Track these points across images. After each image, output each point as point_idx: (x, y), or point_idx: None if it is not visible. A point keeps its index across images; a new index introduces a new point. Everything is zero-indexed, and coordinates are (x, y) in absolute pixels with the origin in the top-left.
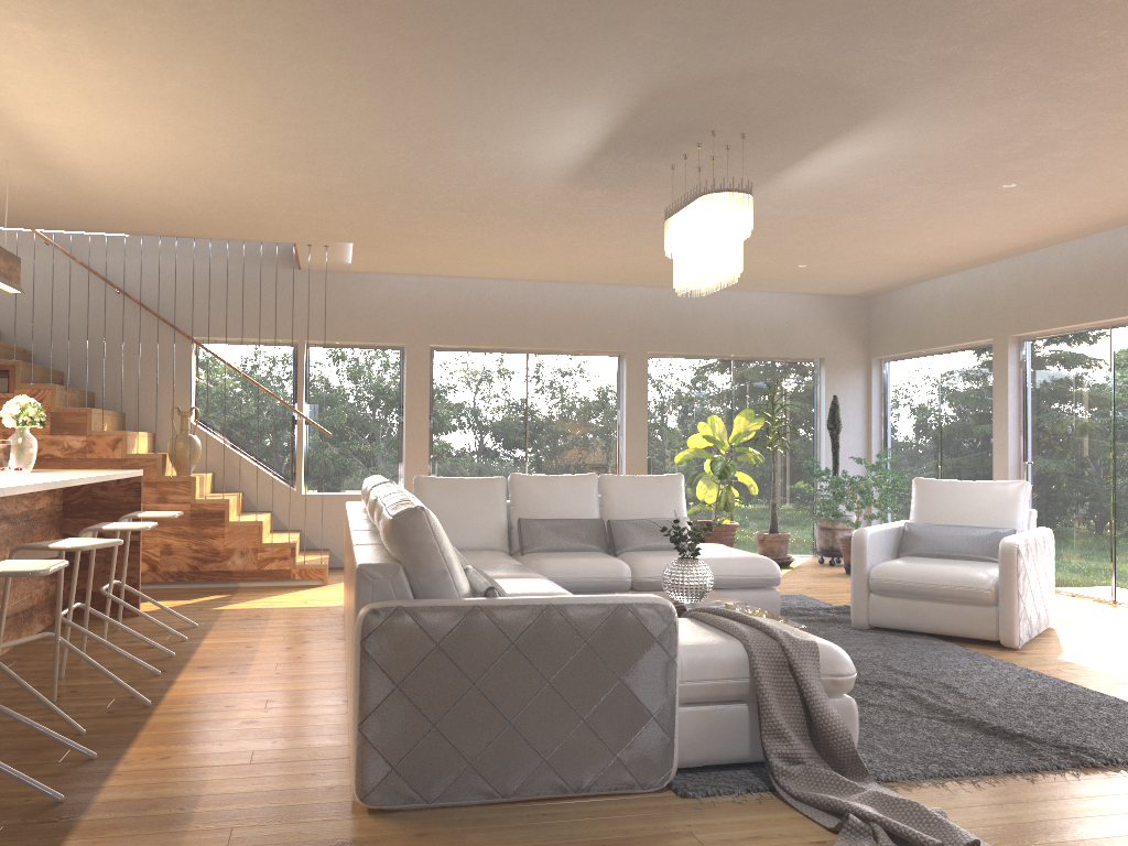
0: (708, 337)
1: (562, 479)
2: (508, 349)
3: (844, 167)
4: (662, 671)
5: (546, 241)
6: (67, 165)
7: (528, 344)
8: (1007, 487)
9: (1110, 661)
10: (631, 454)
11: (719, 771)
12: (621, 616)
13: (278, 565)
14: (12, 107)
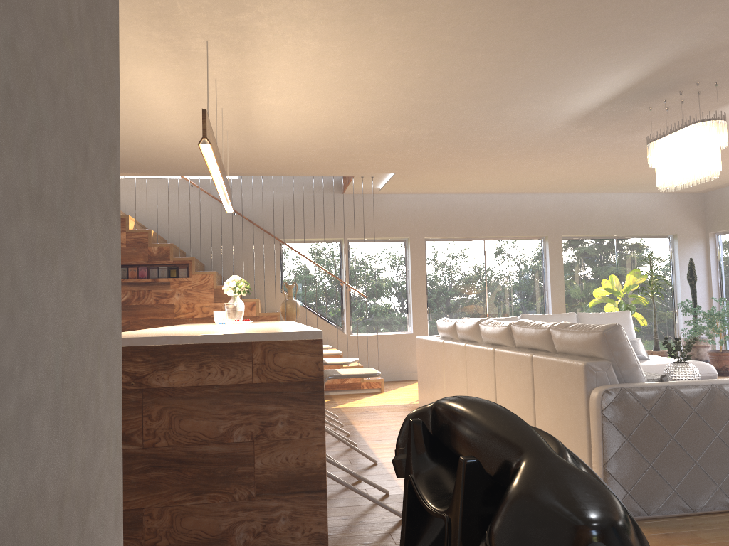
0: (600, 224)
1: (554, 317)
2: (472, 238)
3: None
4: None
5: (522, 165)
6: (260, 132)
7: (485, 234)
8: None
9: None
10: (555, 302)
11: None
12: None
13: (353, 380)
14: (259, 95)
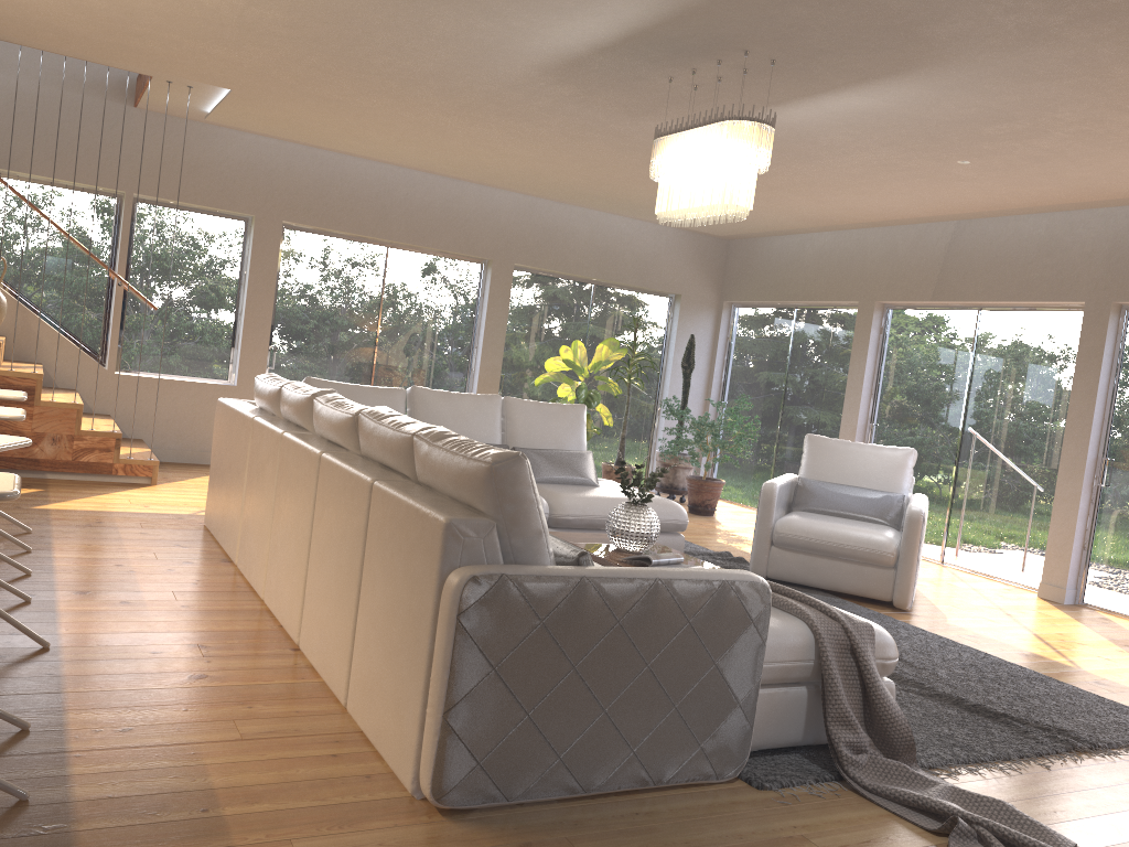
0: (576, 257)
1: (466, 398)
2: (367, 239)
3: (835, 115)
4: (753, 655)
5: (461, 130)
6: None
7: (391, 237)
8: (897, 453)
9: (992, 628)
10: (485, 369)
11: (772, 756)
12: (724, 595)
13: (98, 458)
14: None
